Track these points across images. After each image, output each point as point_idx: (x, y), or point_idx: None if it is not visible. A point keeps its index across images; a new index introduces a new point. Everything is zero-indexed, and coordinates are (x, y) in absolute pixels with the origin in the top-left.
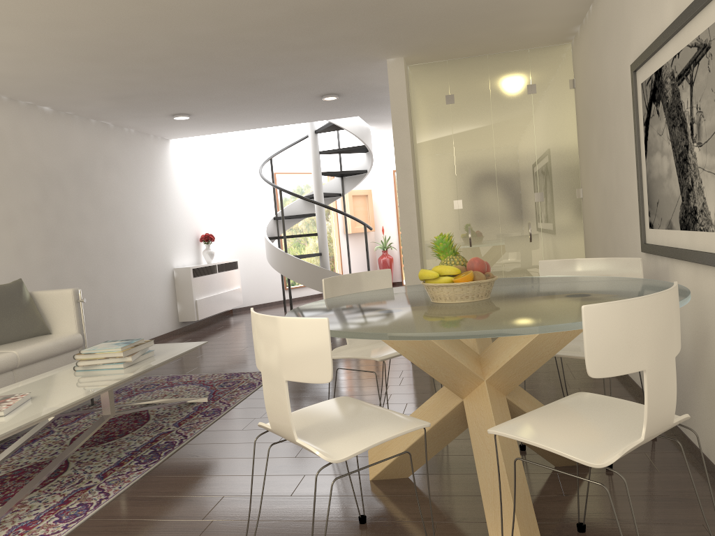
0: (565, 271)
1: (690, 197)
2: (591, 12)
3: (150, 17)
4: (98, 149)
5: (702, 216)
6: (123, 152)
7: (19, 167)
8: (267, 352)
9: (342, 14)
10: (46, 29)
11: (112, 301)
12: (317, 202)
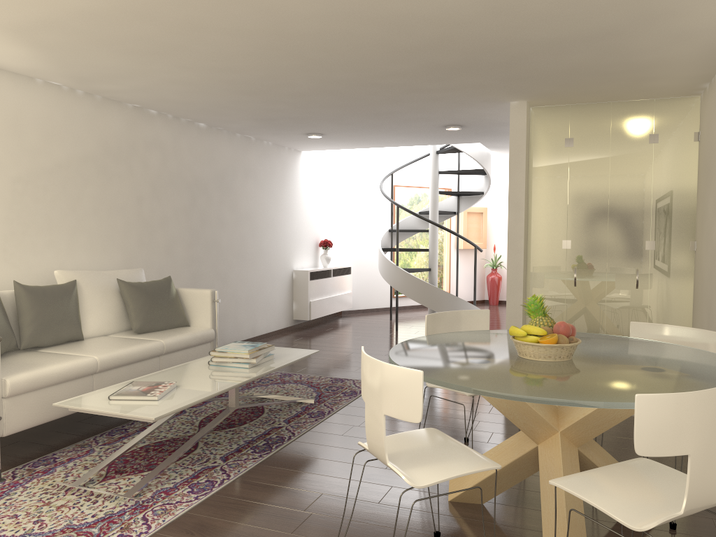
0: (655, 335)
1: None
2: None
3: (300, 66)
4: (240, 160)
5: None
6: (261, 163)
7: (175, 176)
8: (371, 388)
9: (470, 68)
10: (214, 72)
11: (238, 297)
12: (431, 221)
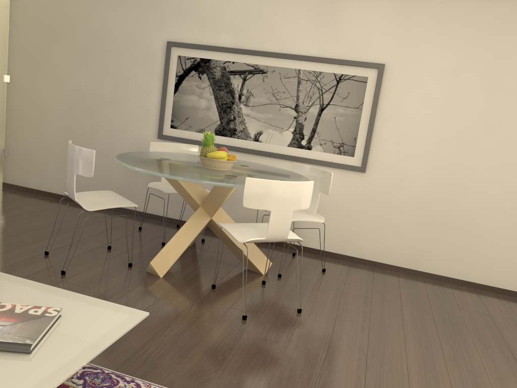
0: (159, 149)
1: (231, 123)
2: None
3: None
4: None
5: (242, 133)
6: None
7: None
8: (282, 199)
9: None
10: None
11: None
12: None
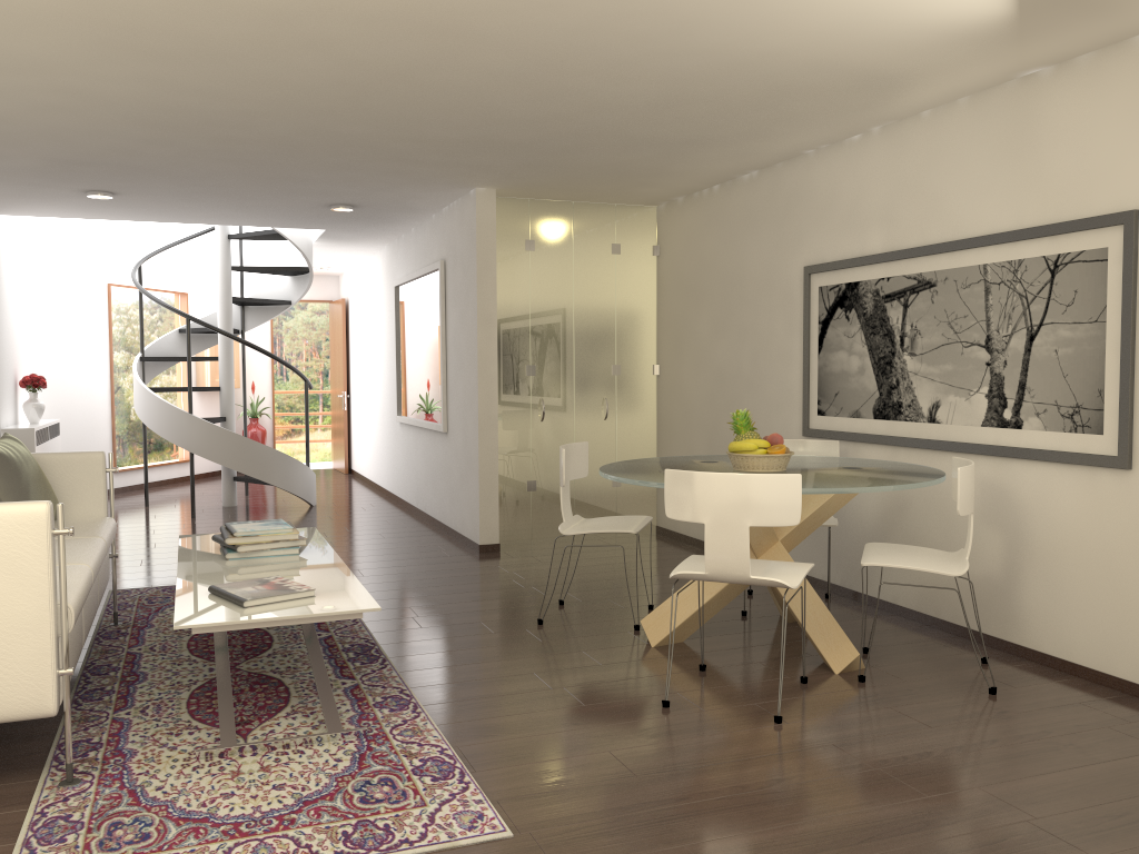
0: None
1: (894, 393)
2: (715, 192)
3: (328, 110)
4: None
5: (910, 409)
6: None
7: None
8: (722, 505)
9: (515, 148)
10: (180, 93)
11: None
12: (250, 343)
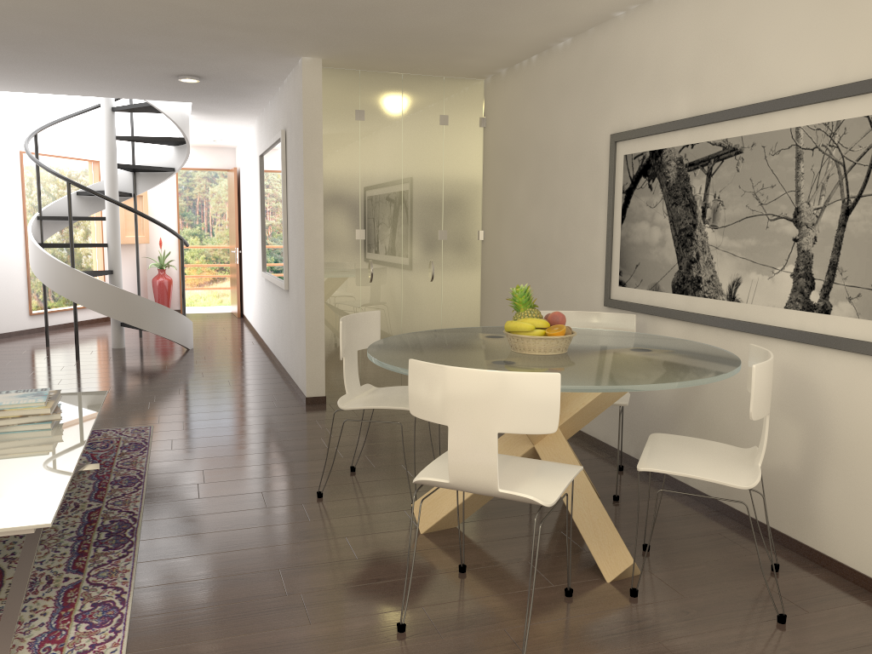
0: None
1: (693, 267)
2: (533, 62)
3: None
4: None
5: (709, 285)
6: None
7: None
8: (468, 406)
9: (315, 8)
10: None
11: None
12: (125, 205)
